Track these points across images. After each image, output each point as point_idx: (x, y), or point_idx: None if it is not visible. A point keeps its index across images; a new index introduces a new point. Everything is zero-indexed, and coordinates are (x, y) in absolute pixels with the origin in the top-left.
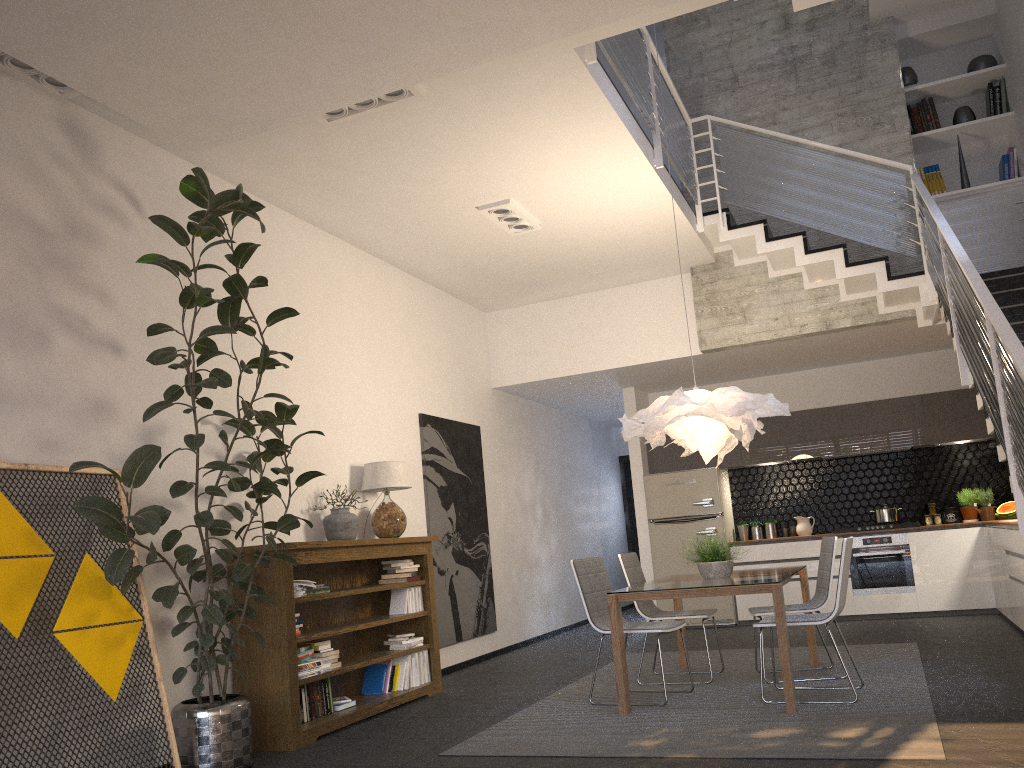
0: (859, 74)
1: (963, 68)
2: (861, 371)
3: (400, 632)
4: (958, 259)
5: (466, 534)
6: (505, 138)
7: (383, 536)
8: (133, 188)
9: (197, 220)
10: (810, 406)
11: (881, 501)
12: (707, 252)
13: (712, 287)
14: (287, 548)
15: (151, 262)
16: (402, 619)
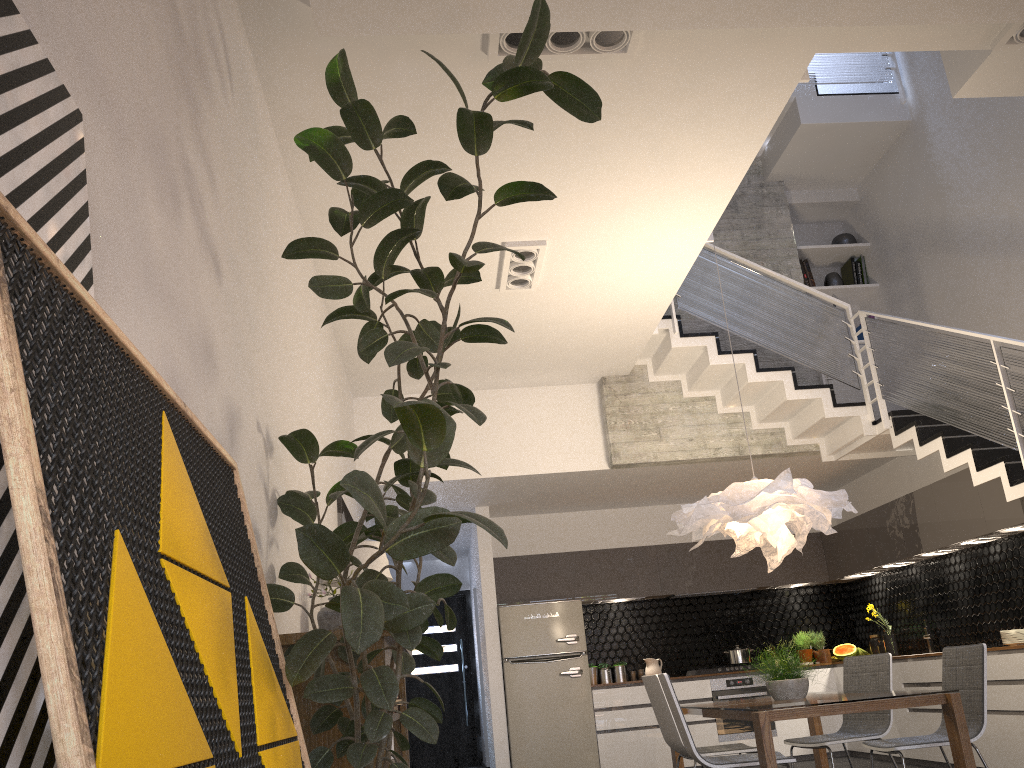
0: (758, 224)
1: (821, 243)
2: None
3: None
4: None
5: None
6: (631, 153)
7: None
8: (228, 48)
9: (345, 116)
10: (655, 542)
11: (724, 643)
12: (635, 360)
13: (626, 399)
14: None
15: (305, 146)
16: None
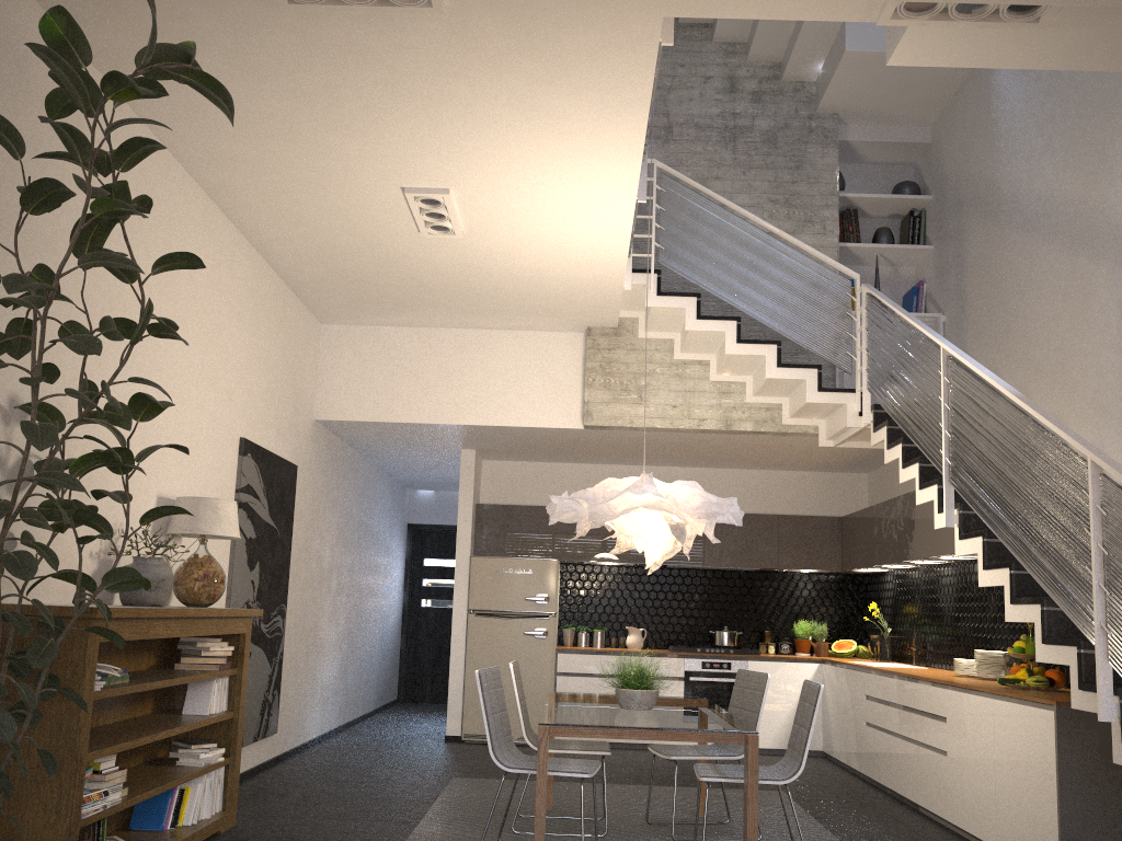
0: (798, 164)
1: (884, 189)
2: (718, 478)
3: (192, 739)
4: (1008, 391)
5: (266, 604)
6: (500, 108)
7: (191, 602)
8: None
9: (59, 81)
10: None
11: (717, 621)
12: (617, 314)
13: (609, 355)
14: (101, 616)
15: None
16: (207, 724)
